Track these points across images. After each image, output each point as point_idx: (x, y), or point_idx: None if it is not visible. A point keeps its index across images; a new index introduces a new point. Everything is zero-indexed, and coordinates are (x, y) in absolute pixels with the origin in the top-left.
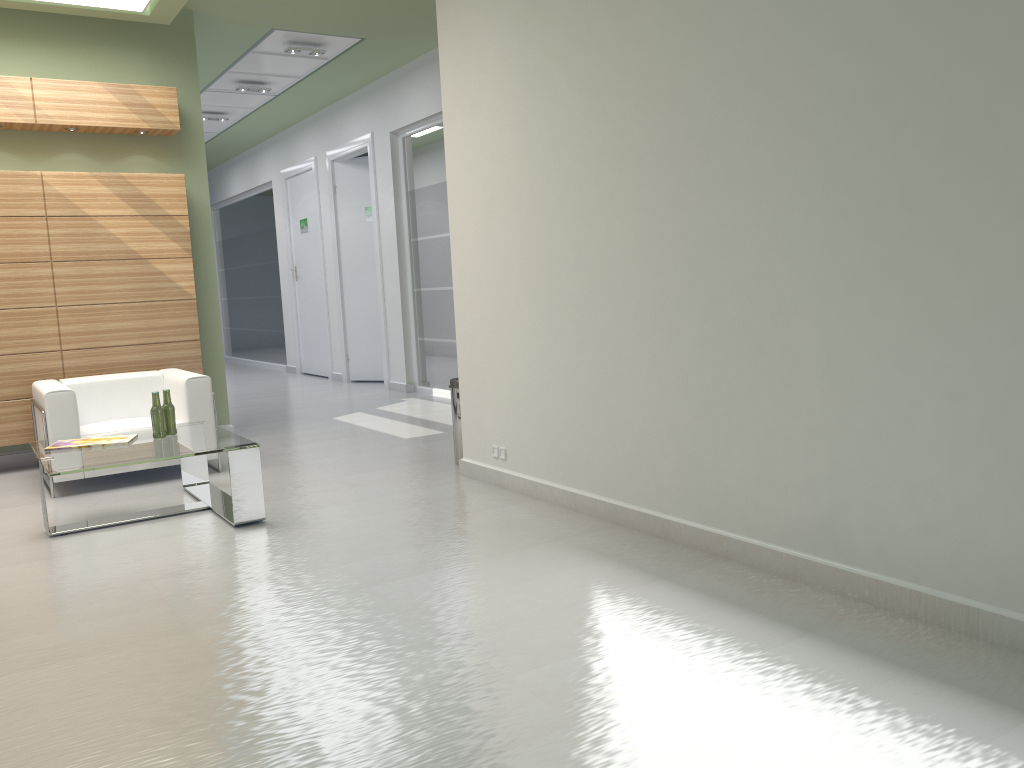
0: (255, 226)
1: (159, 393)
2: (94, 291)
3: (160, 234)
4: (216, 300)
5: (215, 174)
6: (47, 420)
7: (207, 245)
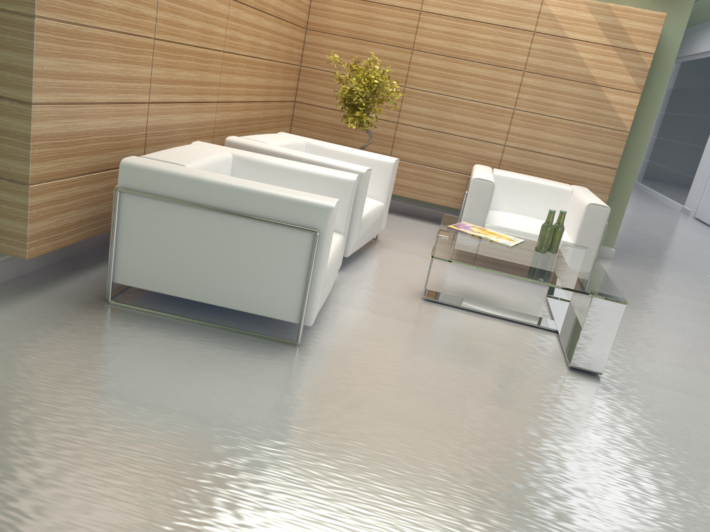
0: (707, 82)
1: (563, 205)
2: (547, 104)
3: (621, 66)
4: (646, 138)
5: (690, 32)
6: (466, 200)
7: (659, 86)
